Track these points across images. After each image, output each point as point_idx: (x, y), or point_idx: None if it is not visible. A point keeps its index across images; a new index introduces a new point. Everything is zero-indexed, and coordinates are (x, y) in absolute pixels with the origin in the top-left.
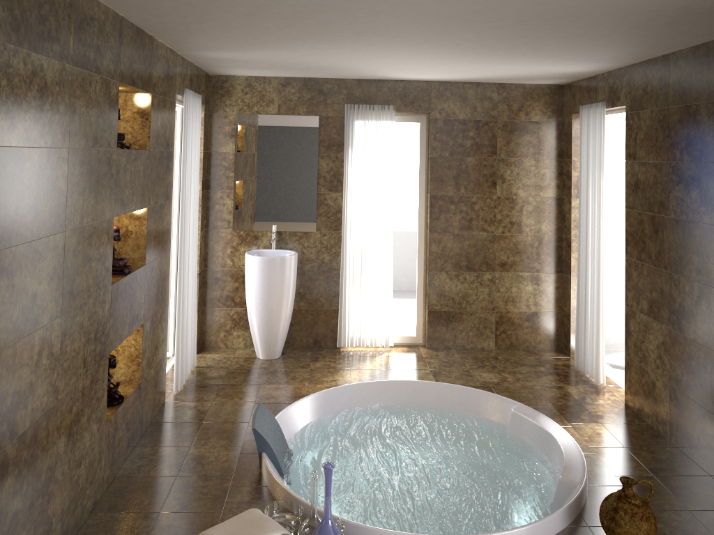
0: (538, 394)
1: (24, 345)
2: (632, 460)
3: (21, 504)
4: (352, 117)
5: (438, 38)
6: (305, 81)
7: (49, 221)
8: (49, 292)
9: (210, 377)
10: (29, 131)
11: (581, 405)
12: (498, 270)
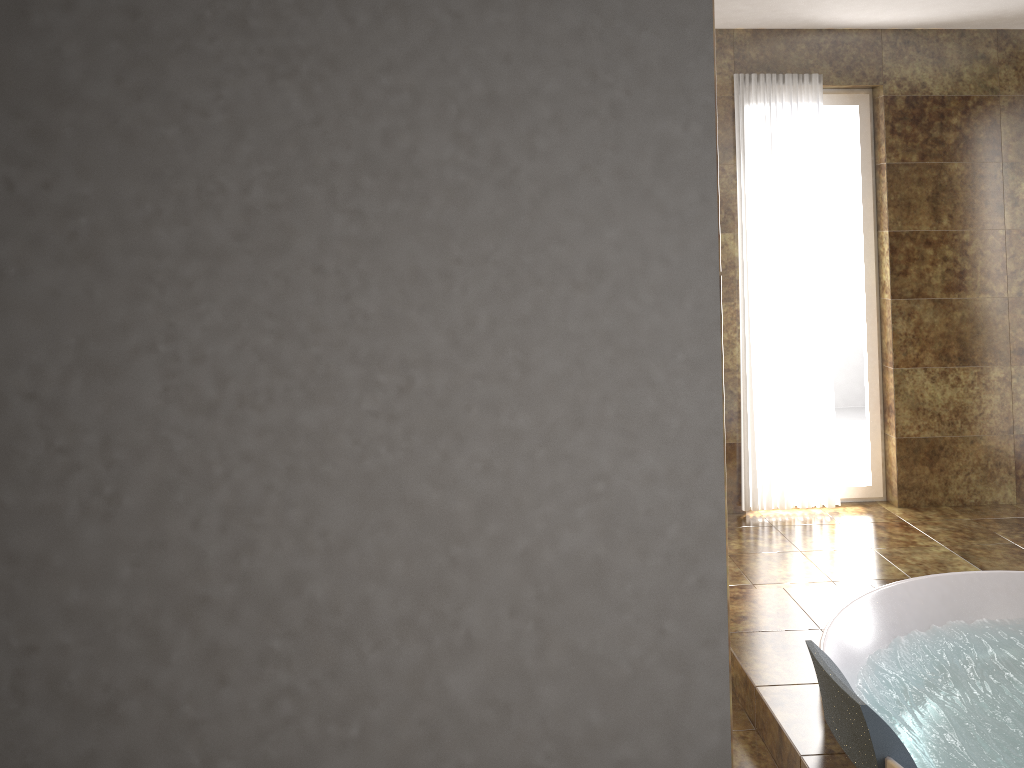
0: None
1: None
2: None
3: None
4: (748, 96)
5: None
6: None
7: None
8: None
9: None
10: None
11: None
12: (1015, 362)
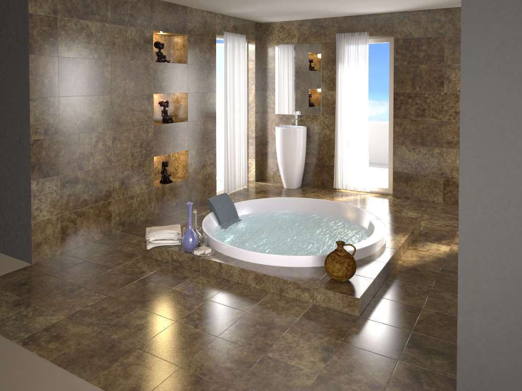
0: (414, 222)
1: (85, 136)
2: (438, 264)
3: (89, 198)
4: (340, 42)
5: None
6: (313, 21)
7: (98, 89)
8: (101, 118)
9: (249, 191)
10: (81, 51)
11: (453, 237)
12: (445, 147)
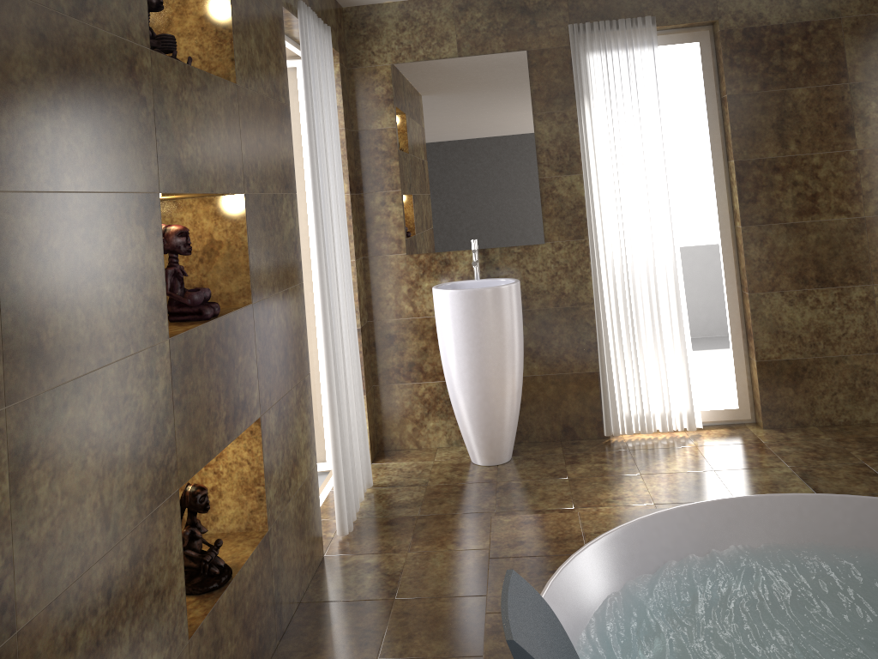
0: None
1: None
2: None
3: None
4: (583, 44)
5: None
6: None
7: None
8: None
9: (399, 503)
10: None
11: None
12: (877, 280)
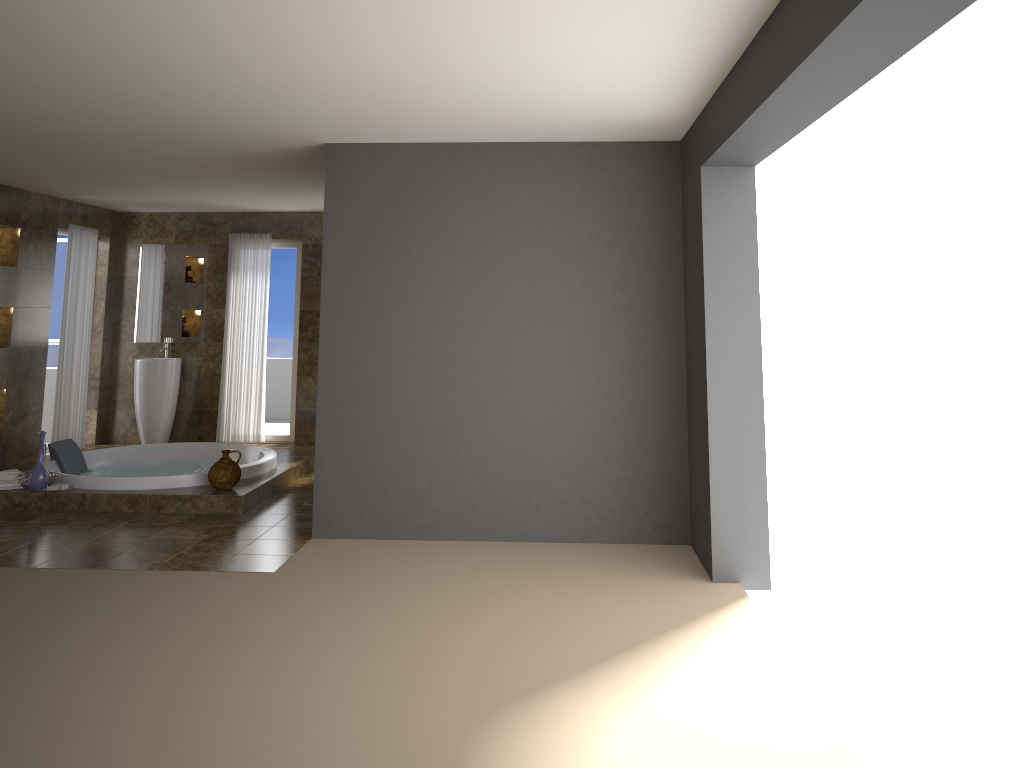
0: (311, 453)
1: None
2: None
3: None
4: (235, 244)
5: (203, 184)
6: (198, 215)
7: None
8: None
9: None
10: None
11: None
12: None
